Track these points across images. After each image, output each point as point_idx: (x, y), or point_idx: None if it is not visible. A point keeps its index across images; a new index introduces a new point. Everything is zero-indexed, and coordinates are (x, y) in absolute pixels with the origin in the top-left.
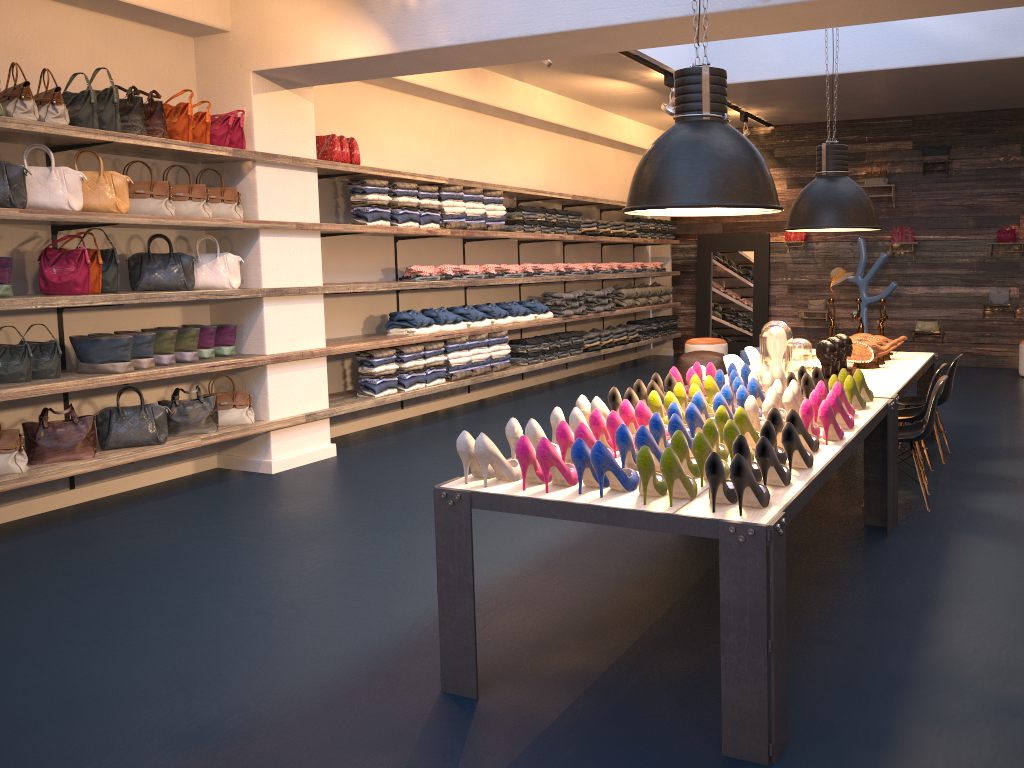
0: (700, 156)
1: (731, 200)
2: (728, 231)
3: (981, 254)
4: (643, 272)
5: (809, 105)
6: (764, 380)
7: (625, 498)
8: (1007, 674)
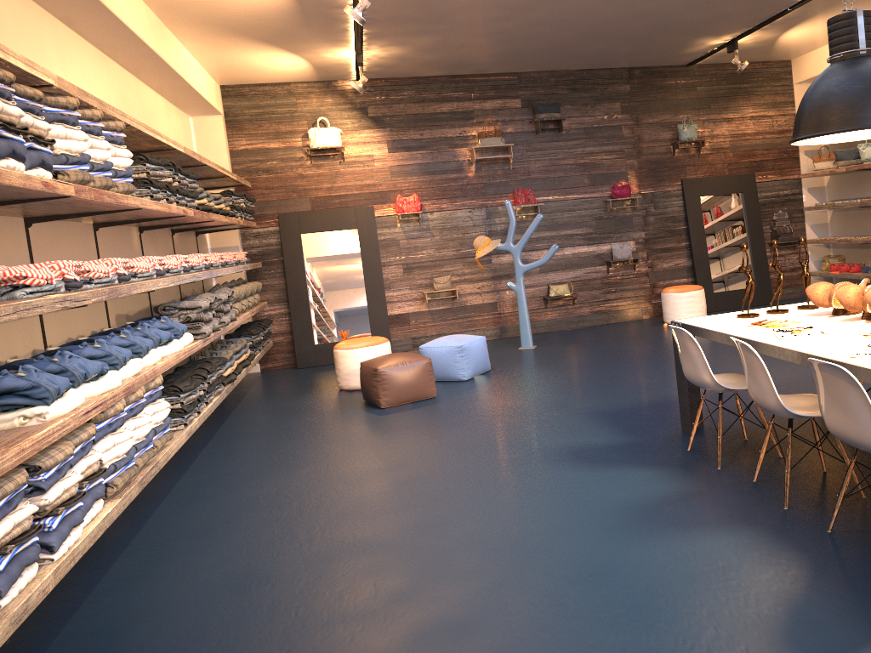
0: None
1: None
2: (319, 207)
3: (598, 211)
4: (239, 265)
5: (444, 47)
6: None
7: None
8: None
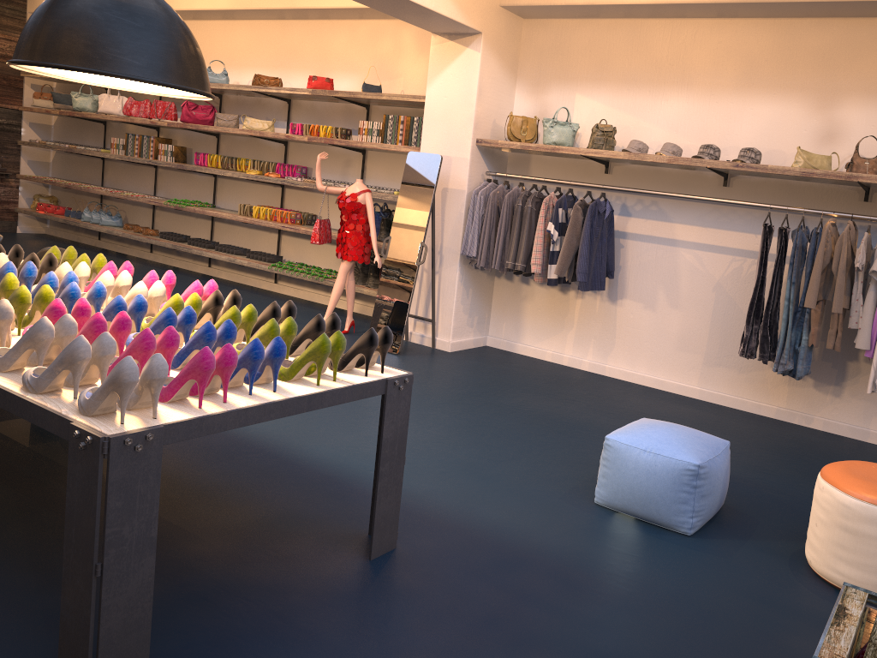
0: (183, 36)
1: (208, 90)
2: None
3: None
4: None
5: None
6: (3, 263)
7: (290, 386)
8: (355, 452)
